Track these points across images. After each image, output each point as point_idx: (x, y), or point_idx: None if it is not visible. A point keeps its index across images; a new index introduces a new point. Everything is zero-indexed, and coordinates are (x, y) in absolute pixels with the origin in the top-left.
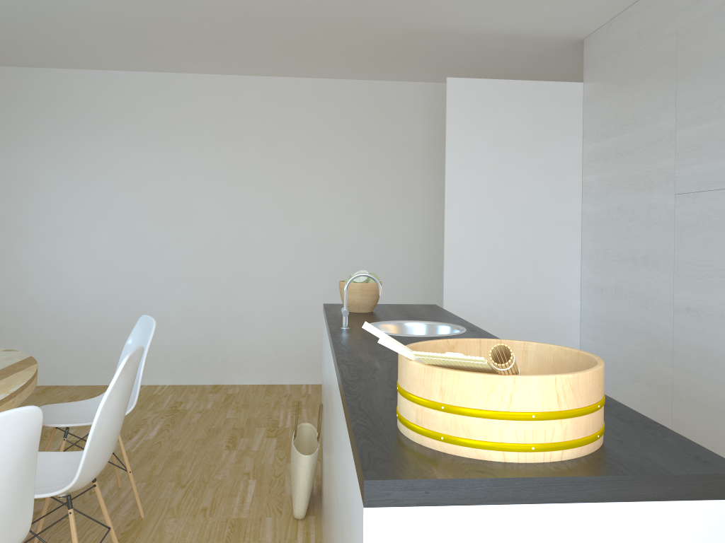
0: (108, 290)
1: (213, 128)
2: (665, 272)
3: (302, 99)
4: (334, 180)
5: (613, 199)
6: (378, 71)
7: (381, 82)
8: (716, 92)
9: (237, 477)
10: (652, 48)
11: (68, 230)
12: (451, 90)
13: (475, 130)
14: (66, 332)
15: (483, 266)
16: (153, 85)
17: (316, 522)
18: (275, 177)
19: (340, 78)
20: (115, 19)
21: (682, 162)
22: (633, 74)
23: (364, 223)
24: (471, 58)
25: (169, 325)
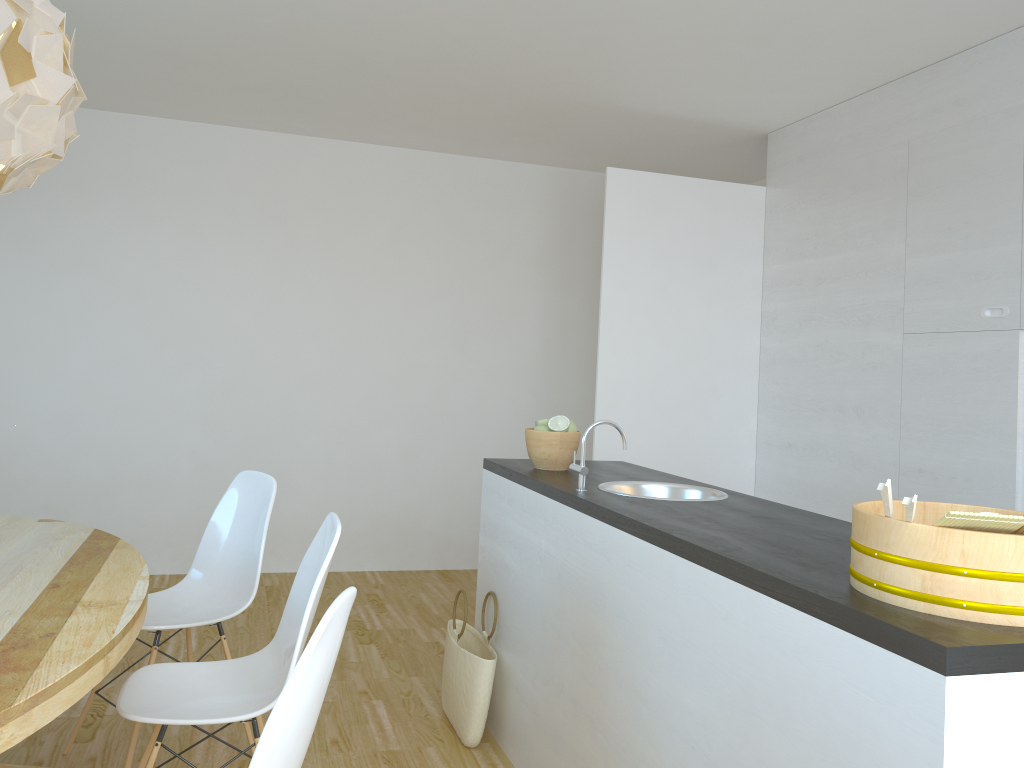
0: (83, 434)
1: (254, 205)
2: (887, 426)
3: (381, 174)
4: (420, 288)
5: (810, 334)
6: (491, 147)
7: (487, 160)
8: (964, 219)
9: (353, 698)
10: (872, 157)
11: (23, 342)
12: (612, 184)
13: (639, 237)
14: (12, 496)
15: (643, 412)
16: (169, 137)
17: (495, 750)
18: (339, 279)
19: (434, 150)
20: (166, 46)
21: (914, 296)
22: (843, 185)
23: (458, 348)
24: (621, 142)
25: (174, 486)
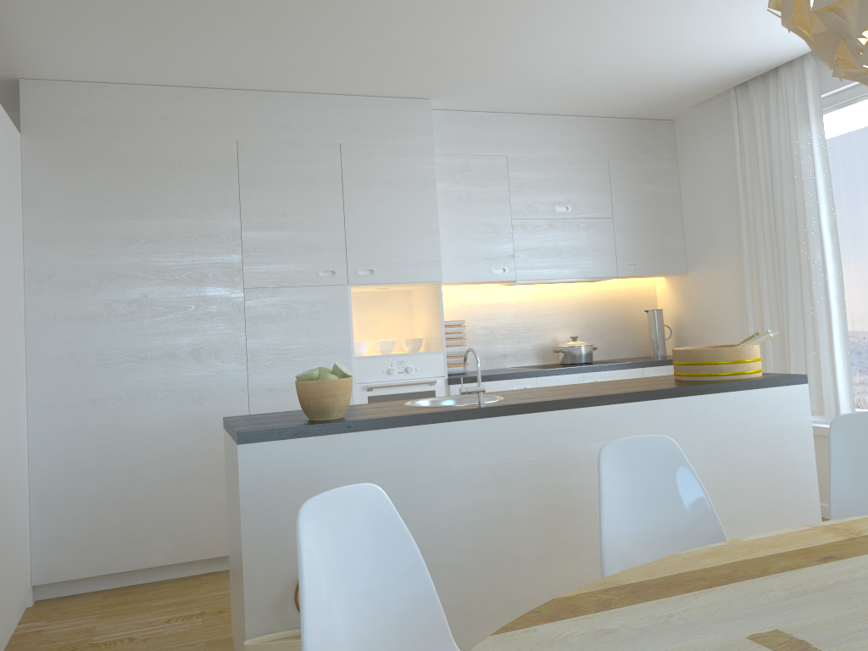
0: None
1: None
2: (232, 362)
3: None
4: None
5: (118, 290)
6: None
7: None
8: (297, 209)
9: None
10: (195, 143)
11: None
12: None
13: None
14: None
15: None
16: None
17: None
18: None
19: None
20: None
21: (253, 260)
22: (157, 159)
23: None
24: None
25: None
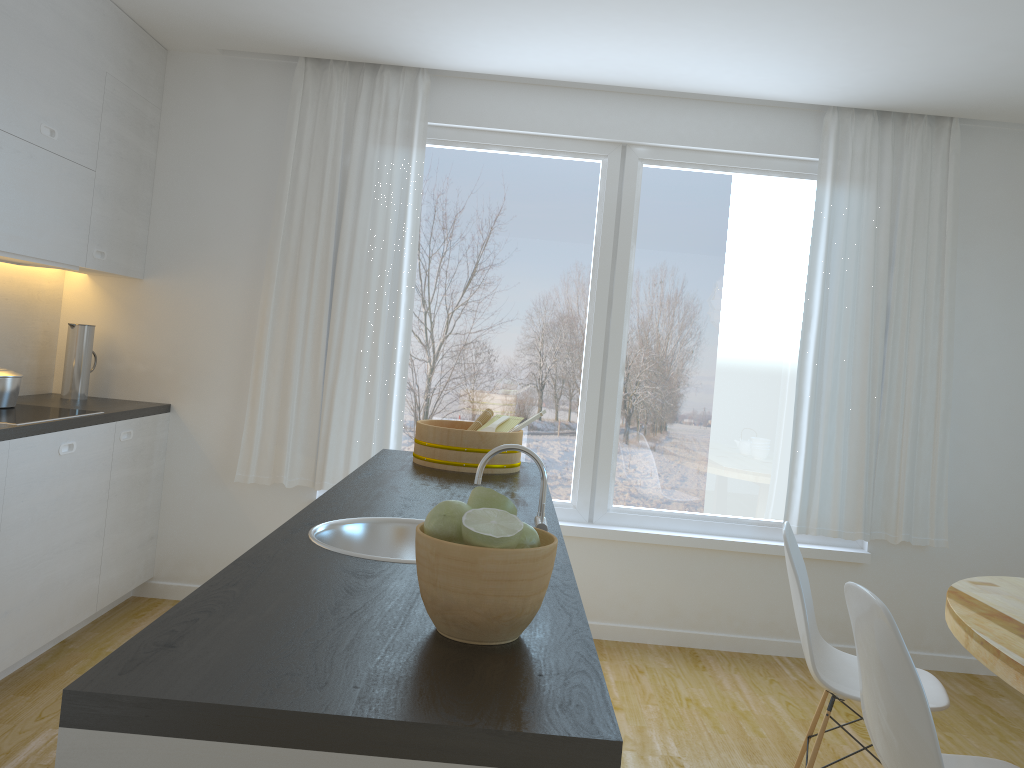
0: None
1: None
2: None
3: None
4: None
5: None
6: None
7: None
8: None
9: None
10: None
11: None
12: None
13: None
14: None
15: None
16: None
17: None
18: None
19: None
20: None
21: None
22: None
23: None
24: None
25: None
